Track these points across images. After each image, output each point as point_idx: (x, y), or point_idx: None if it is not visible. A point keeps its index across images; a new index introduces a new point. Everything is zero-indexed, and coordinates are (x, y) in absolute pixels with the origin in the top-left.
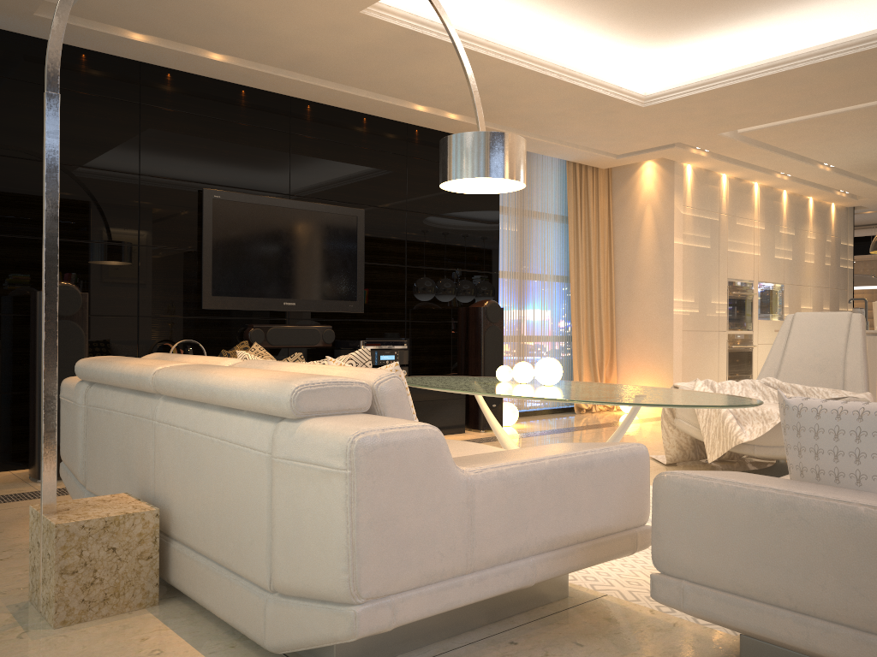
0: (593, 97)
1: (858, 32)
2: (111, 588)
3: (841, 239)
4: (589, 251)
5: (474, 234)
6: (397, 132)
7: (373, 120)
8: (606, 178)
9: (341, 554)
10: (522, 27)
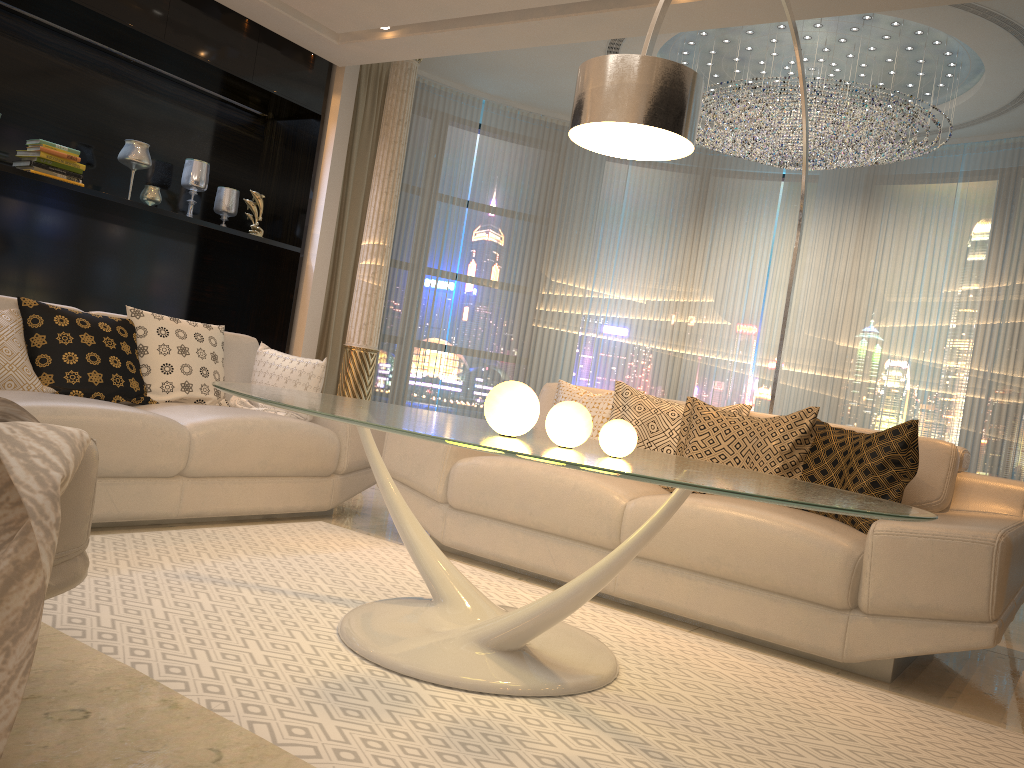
0: None
1: None
2: None
3: None
4: None
5: None
6: None
7: None
8: None
9: None
10: None
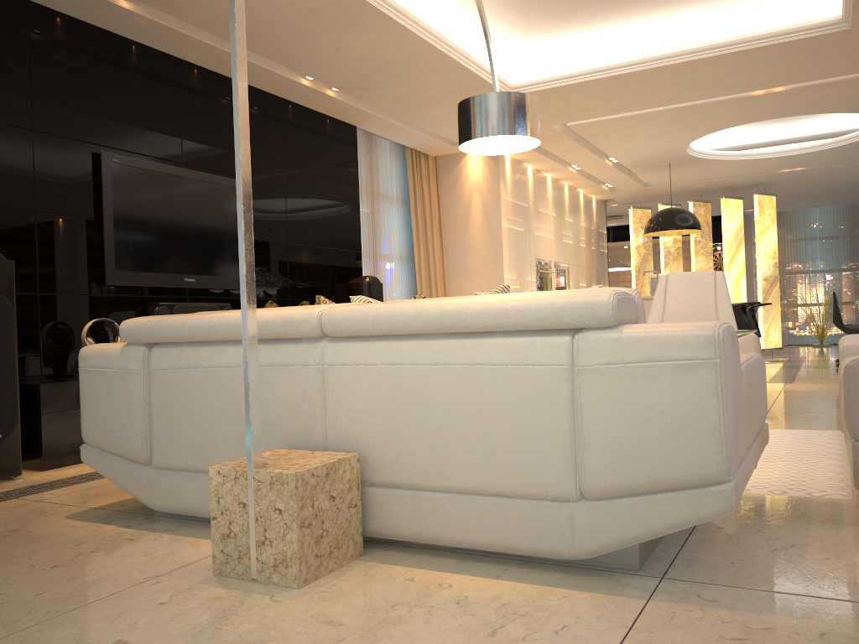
0: (474, 83)
1: (681, 44)
2: (333, 540)
3: (599, 227)
4: (426, 233)
5: (341, 213)
6: (274, 105)
7: (253, 91)
8: (434, 165)
9: (713, 438)
10: (422, 10)
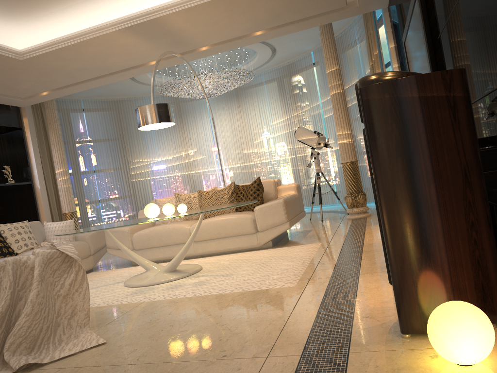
0: None
1: None
2: None
3: None
4: None
5: None
6: None
7: None
8: None
9: None
10: None
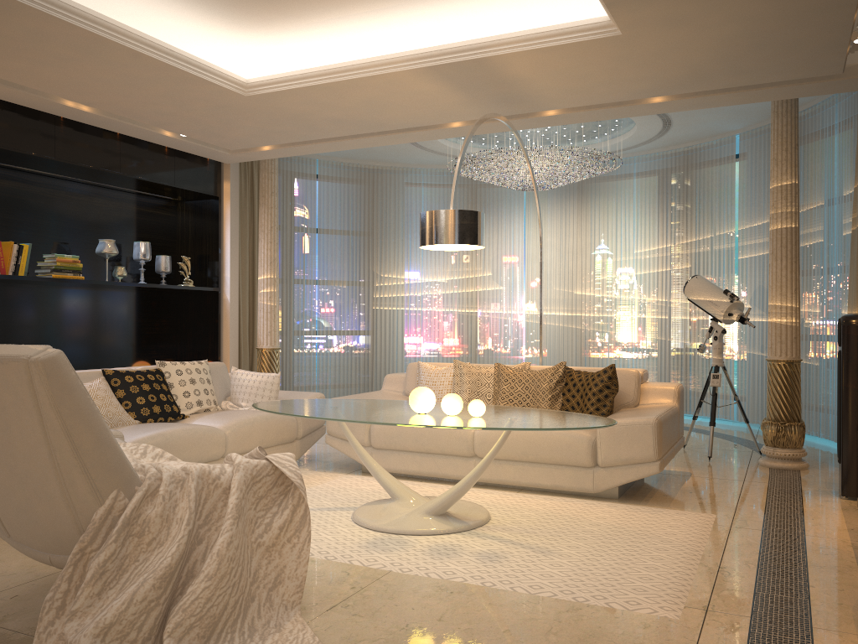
0: None
1: None
2: None
3: None
4: None
5: None
6: None
7: None
8: None
9: None
10: None
